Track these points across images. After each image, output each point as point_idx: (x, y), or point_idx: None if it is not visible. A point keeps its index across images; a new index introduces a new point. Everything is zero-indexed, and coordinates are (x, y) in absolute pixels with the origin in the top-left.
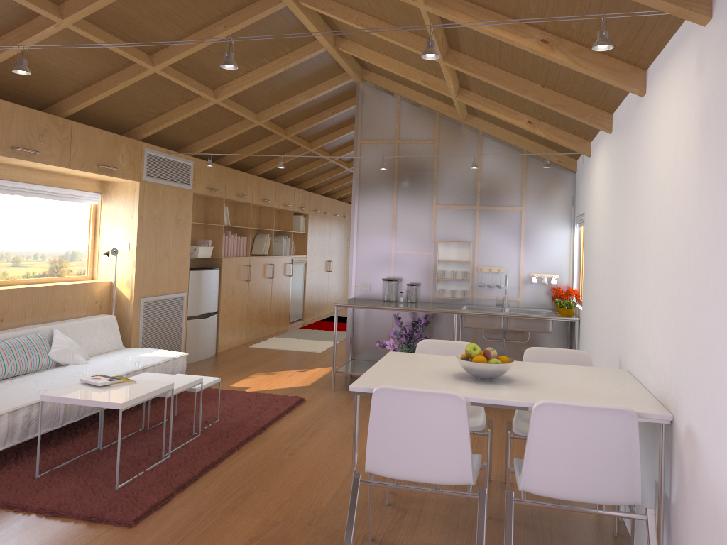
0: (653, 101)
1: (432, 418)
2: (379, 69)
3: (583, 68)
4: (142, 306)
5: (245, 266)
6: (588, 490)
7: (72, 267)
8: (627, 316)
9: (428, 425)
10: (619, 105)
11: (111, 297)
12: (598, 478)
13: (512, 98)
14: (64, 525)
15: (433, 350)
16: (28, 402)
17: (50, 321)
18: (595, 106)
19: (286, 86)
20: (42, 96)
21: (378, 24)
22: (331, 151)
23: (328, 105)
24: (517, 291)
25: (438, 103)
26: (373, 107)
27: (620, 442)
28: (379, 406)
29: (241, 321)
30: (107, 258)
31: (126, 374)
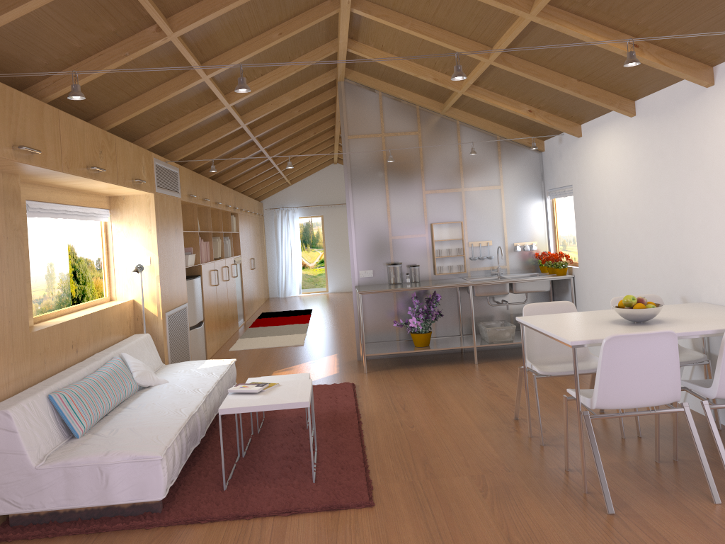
0: None
1: (653, 353)
2: (368, 68)
3: (667, 66)
4: (167, 320)
5: (213, 271)
6: None
7: None
8: (695, 261)
9: (650, 360)
10: (651, 94)
11: (135, 316)
12: None
13: (525, 90)
14: (313, 518)
15: (536, 312)
16: (182, 421)
17: (103, 347)
18: (622, 95)
19: (278, 88)
20: (89, 111)
21: (431, 29)
22: (270, 148)
23: (296, 104)
24: (504, 260)
25: (419, 97)
26: (357, 104)
27: None
28: (609, 352)
29: (216, 327)
30: (137, 275)
31: (216, 385)
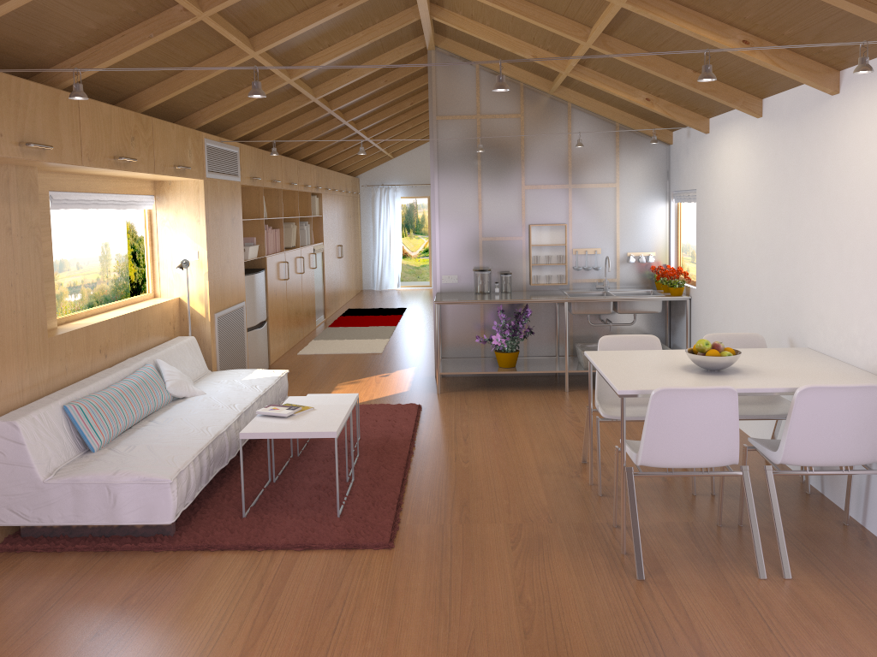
0: (855, 103)
1: (708, 411)
2: (462, 37)
3: (782, 69)
4: (216, 322)
5: (282, 263)
6: (841, 455)
7: (61, 279)
8: (805, 299)
9: (704, 417)
10: (778, 93)
11: (180, 316)
12: (849, 445)
13: (639, 76)
14: (325, 556)
15: (614, 345)
16: (205, 442)
17: (139, 351)
18: (747, 91)
19: (354, 58)
20: (122, 90)
21: (520, 4)
22: (358, 120)
23: (381, 73)
24: (614, 272)
25: (524, 72)
26: (449, 78)
27: (868, 413)
28: (657, 405)
29: (284, 326)
30: (181, 272)
31: (256, 400)
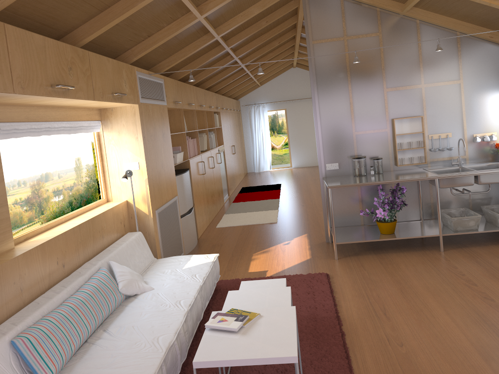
0: None
1: None
2: None
3: None
4: (157, 217)
5: (200, 162)
6: None
7: (47, 186)
8: None
9: None
10: None
11: (129, 215)
12: None
13: None
14: None
15: None
16: (157, 362)
17: (96, 252)
18: None
19: None
20: (58, 27)
21: None
22: (243, 58)
23: (263, 15)
24: (463, 150)
25: None
26: (320, 10)
27: None
28: None
29: (205, 208)
30: (126, 181)
31: (198, 293)
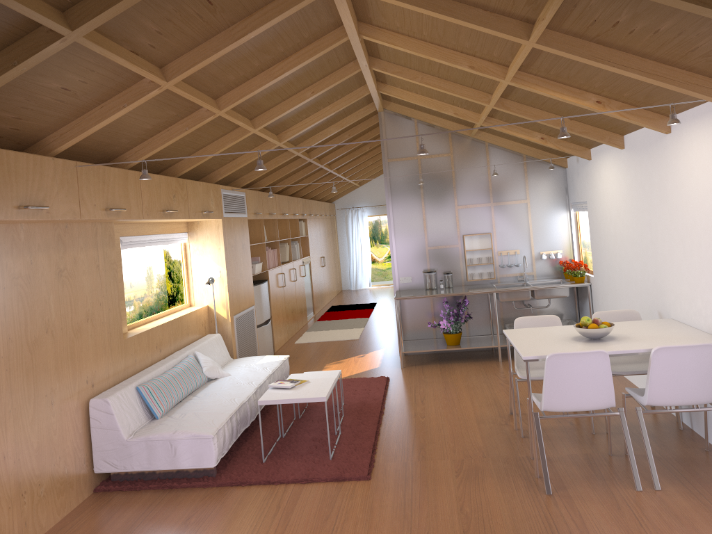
0: (681, 140)
1: (588, 368)
2: (402, 101)
3: (627, 119)
4: (235, 322)
5: (280, 274)
6: (690, 396)
7: None
8: (665, 282)
9: (586, 373)
10: (633, 131)
11: (209, 319)
12: (696, 388)
13: (533, 123)
14: (322, 486)
15: (526, 324)
16: (233, 409)
17: (182, 346)
18: (611, 131)
19: (325, 122)
20: (165, 163)
21: (439, 81)
22: (331, 163)
23: (346, 129)
24: (531, 267)
25: (450, 123)
26: (395, 131)
27: (707, 364)
28: (551, 366)
29: (283, 322)
30: (209, 287)
31: (267, 378)
